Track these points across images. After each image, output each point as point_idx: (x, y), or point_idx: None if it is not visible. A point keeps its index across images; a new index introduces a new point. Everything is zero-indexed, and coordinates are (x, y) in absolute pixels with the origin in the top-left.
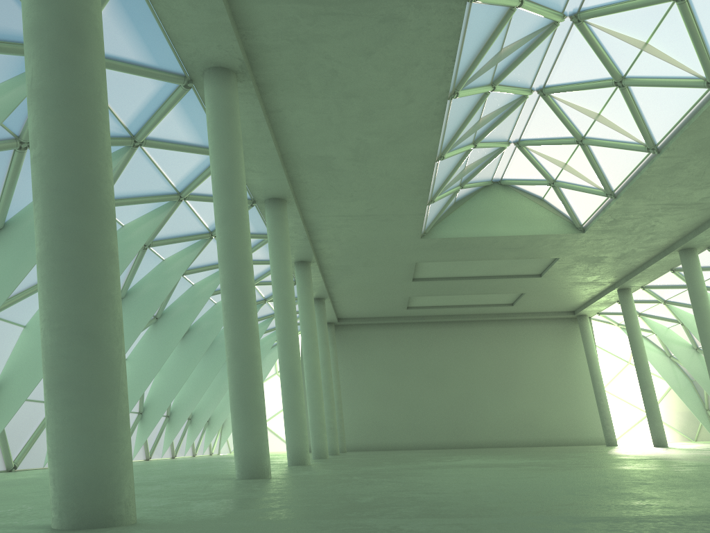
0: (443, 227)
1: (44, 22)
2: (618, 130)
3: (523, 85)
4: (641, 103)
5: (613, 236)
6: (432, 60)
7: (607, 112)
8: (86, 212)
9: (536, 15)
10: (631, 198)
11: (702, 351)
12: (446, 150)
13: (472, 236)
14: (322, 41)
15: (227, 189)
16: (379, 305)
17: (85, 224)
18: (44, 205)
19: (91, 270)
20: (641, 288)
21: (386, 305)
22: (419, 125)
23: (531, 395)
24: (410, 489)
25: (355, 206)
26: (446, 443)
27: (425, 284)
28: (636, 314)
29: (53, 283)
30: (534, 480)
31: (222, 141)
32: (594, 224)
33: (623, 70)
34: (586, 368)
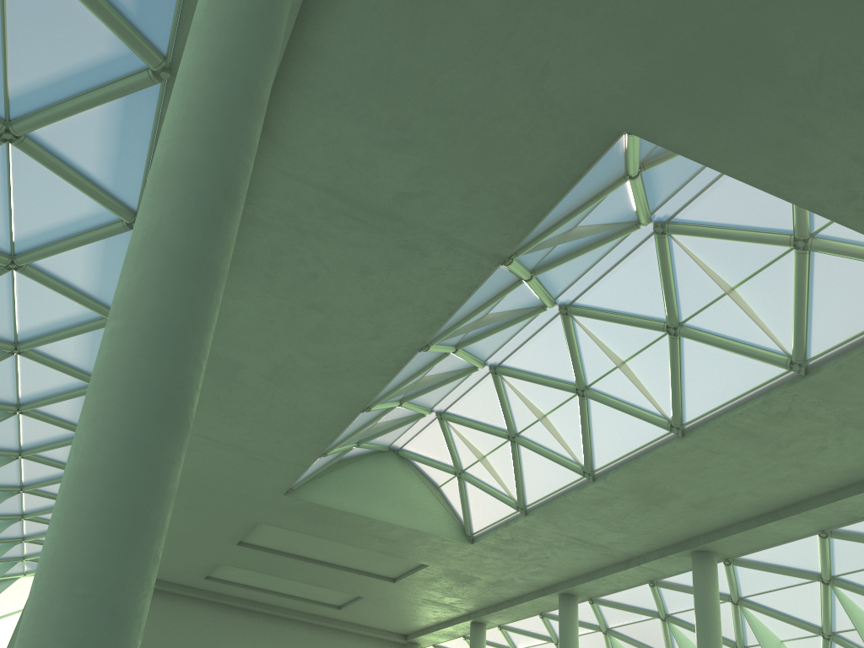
0: (315, 487)
1: (202, 165)
2: (560, 440)
3: (481, 355)
4: (594, 421)
5: (501, 557)
6: (428, 305)
7: (555, 417)
8: (172, 429)
9: (533, 293)
10: (542, 520)
11: None
12: (377, 401)
13: (346, 510)
14: (323, 240)
15: None
16: (171, 564)
17: (166, 446)
18: (120, 401)
19: (153, 515)
20: (497, 626)
21: (181, 566)
22: (368, 366)
23: None
24: None
25: (230, 431)
26: None
27: (250, 552)
28: None
29: (97, 522)
30: None
31: None
32: (488, 537)
33: (590, 379)
34: None
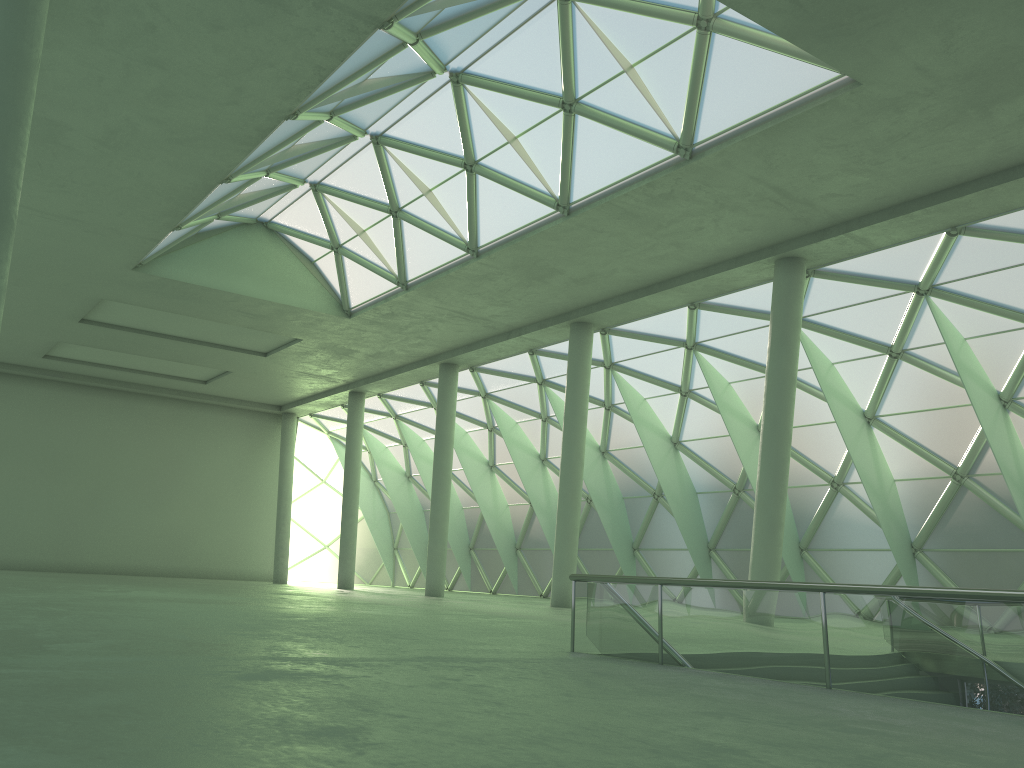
0: (170, 262)
1: None
2: (445, 216)
3: (361, 124)
4: (482, 197)
5: (381, 330)
6: (294, 69)
7: (441, 192)
8: None
9: (420, 58)
10: (424, 295)
11: (414, 480)
12: (238, 172)
13: (208, 286)
14: None
15: None
16: None
17: None
18: None
19: None
20: (377, 395)
21: (12, 345)
22: (226, 134)
23: (190, 507)
24: (196, 627)
25: (58, 201)
26: (42, 562)
27: (96, 330)
28: (363, 425)
29: None
30: (316, 622)
31: None
32: (367, 312)
33: (479, 155)
34: (274, 482)
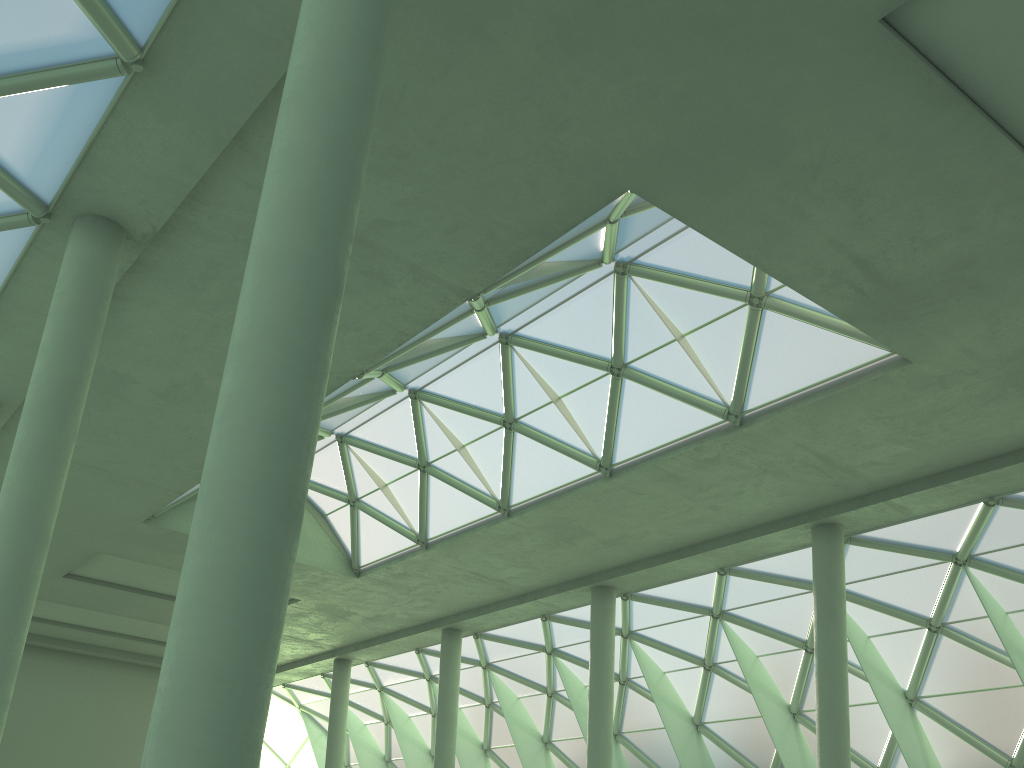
0: (182, 514)
1: (317, 258)
2: (478, 473)
3: (404, 379)
4: (518, 455)
5: (387, 591)
6: (377, 334)
7: (475, 448)
8: (295, 528)
9: (479, 322)
10: (443, 555)
11: (394, 766)
12: None
13: None
14: None
15: (61, 411)
16: None
17: (291, 545)
18: (251, 502)
19: (281, 612)
20: (364, 663)
21: None
22: None
23: None
24: None
25: (93, 450)
26: None
27: (79, 585)
28: (348, 699)
29: (237, 621)
30: None
31: (79, 333)
32: (379, 571)
33: (520, 412)
34: None
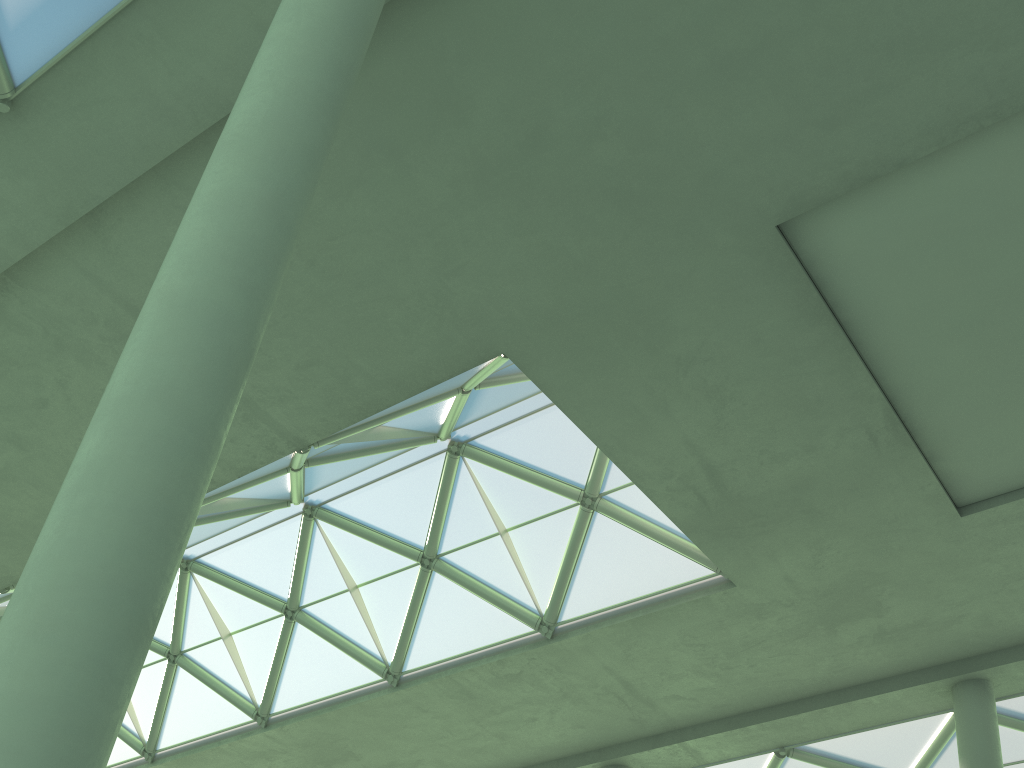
0: None
1: (236, 317)
2: (241, 669)
3: None
4: (294, 651)
5: None
6: None
7: (244, 638)
8: (143, 653)
9: (289, 485)
10: None
11: None
12: None
13: None
14: (86, 364)
15: None
16: None
17: (133, 676)
18: (96, 606)
19: None
20: None
21: None
22: None
23: None
24: None
25: None
26: None
27: None
28: None
29: None
30: None
31: None
32: None
33: (307, 599)
34: None
